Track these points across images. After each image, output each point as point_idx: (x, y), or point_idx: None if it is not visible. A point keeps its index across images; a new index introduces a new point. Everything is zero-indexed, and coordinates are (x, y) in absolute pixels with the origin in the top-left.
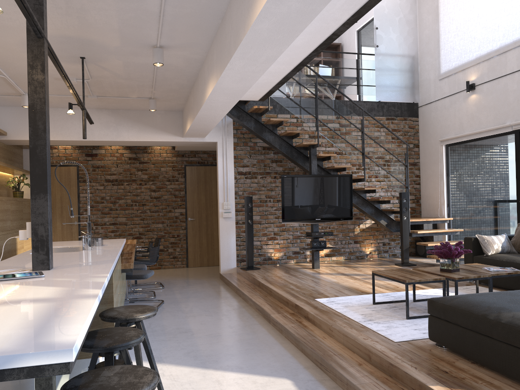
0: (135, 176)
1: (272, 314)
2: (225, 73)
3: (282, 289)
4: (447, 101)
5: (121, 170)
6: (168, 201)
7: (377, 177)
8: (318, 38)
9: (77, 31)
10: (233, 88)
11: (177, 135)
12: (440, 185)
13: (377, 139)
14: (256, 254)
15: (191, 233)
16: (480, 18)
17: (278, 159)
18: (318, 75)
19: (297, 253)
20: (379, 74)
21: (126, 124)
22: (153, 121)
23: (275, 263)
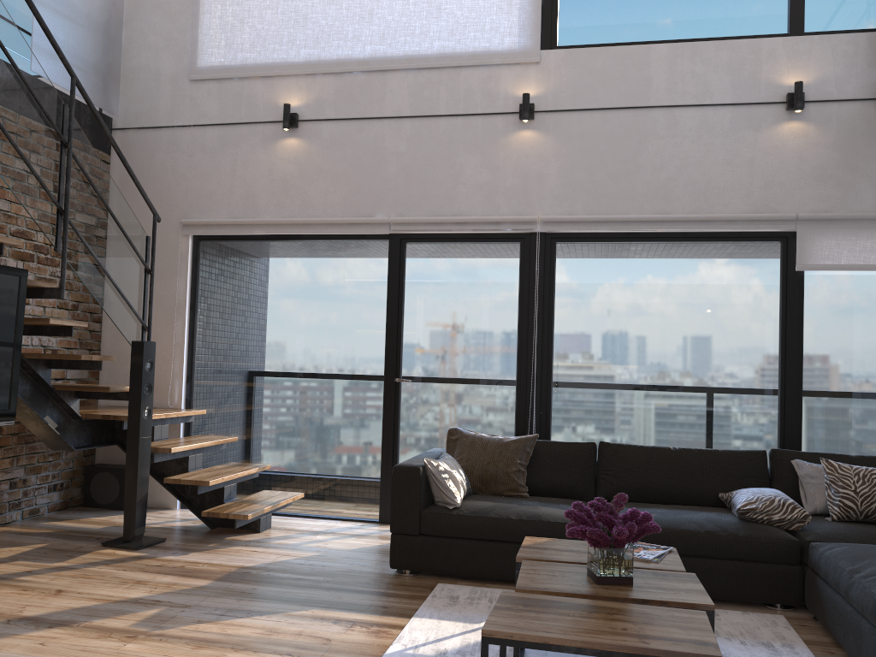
0: None
1: None
2: None
3: None
4: (213, 137)
5: None
6: None
7: None
8: None
9: None
10: None
11: None
12: (171, 329)
13: (96, 179)
14: None
15: None
16: None
17: None
18: None
19: None
20: (43, 1)
21: None
22: None
23: None
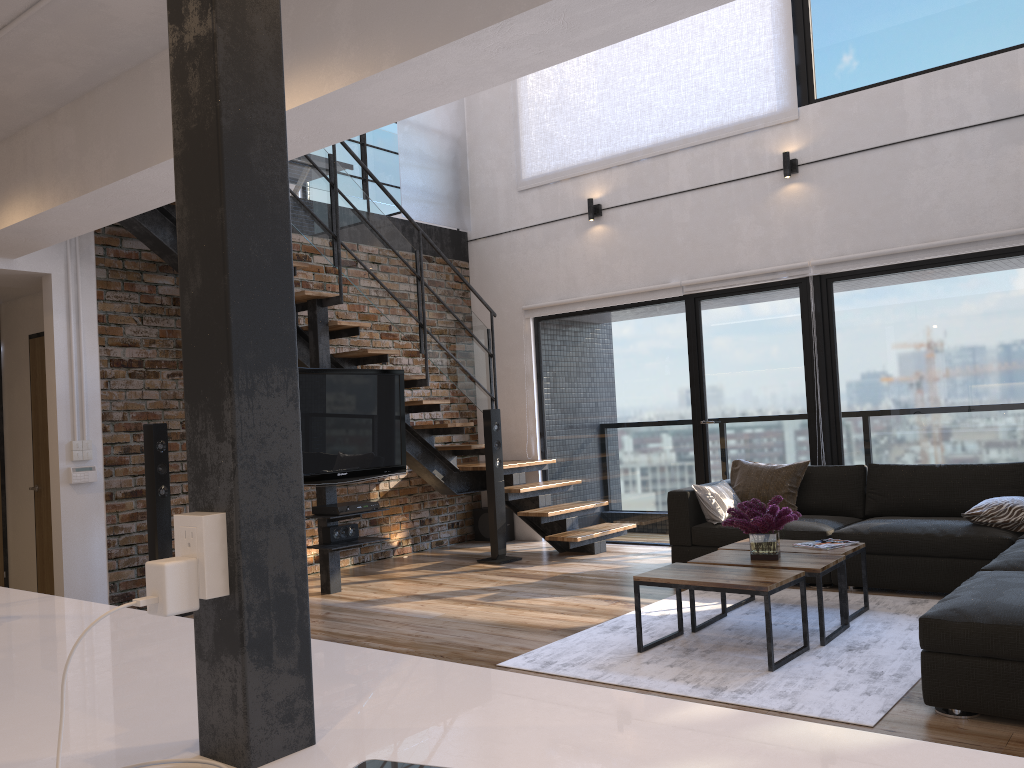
0: None
1: None
2: (437, 53)
3: None
4: (539, 234)
5: None
6: None
7: None
8: None
9: None
10: (368, 109)
11: None
12: (524, 395)
13: (444, 296)
14: None
15: None
16: (610, 86)
17: None
18: None
19: None
20: (405, 162)
21: None
22: None
23: None
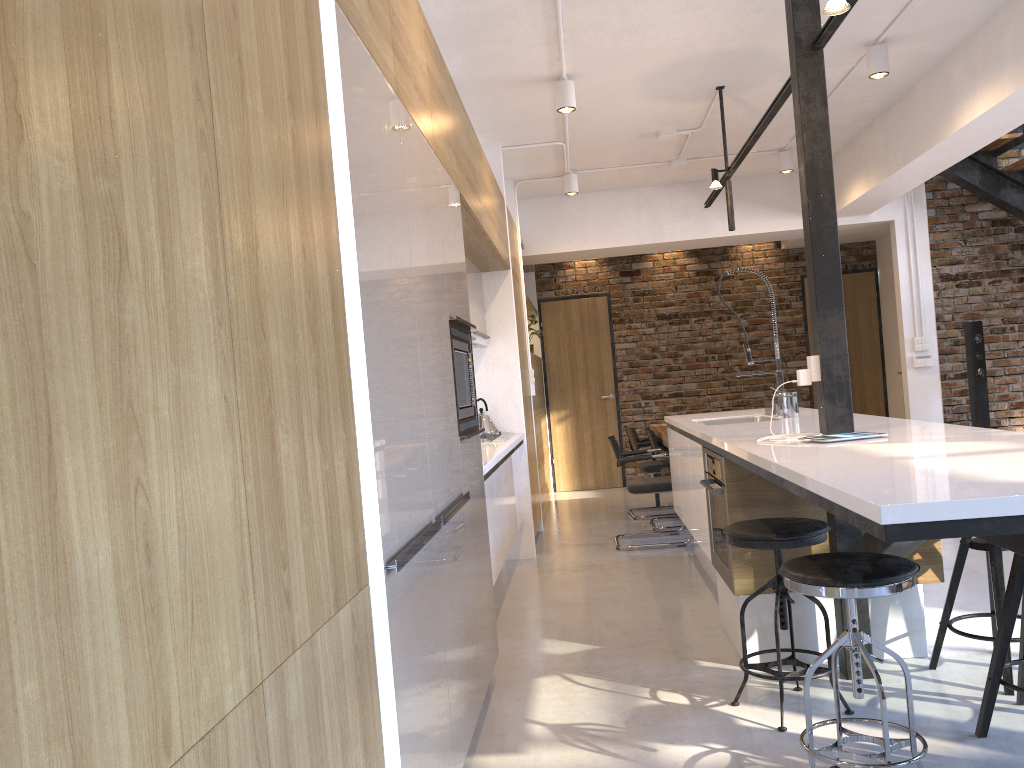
0: (709, 305)
1: None
2: None
3: None
4: None
5: (683, 296)
6: (773, 348)
7: None
8: None
9: (750, 39)
10: None
11: None
12: None
13: None
14: None
15: None
16: None
17: None
18: None
19: None
20: None
21: (719, 206)
22: (766, 195)
23: None
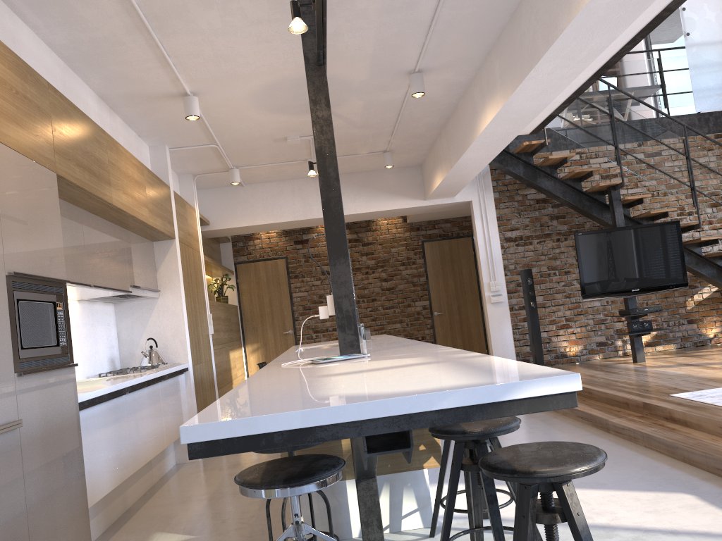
0: (359, 263)
1: (611, 419)
2: (522, 86)
3: (607, 388)
4: None
5: None
6: (405, 292)
7: (711, 224)
8: (640, 20)
9: None
10: (524, 109)
11: (417, 198)
12: None
13: (712, 164)
14: (543, 350)
15: (440, 333)
16: None
17: (559, 214)
18: (611, 86)
19: (603, 344)
20: (695, 73)
21: (351, 192)
22: (384, 184)
23: (572, 361)
